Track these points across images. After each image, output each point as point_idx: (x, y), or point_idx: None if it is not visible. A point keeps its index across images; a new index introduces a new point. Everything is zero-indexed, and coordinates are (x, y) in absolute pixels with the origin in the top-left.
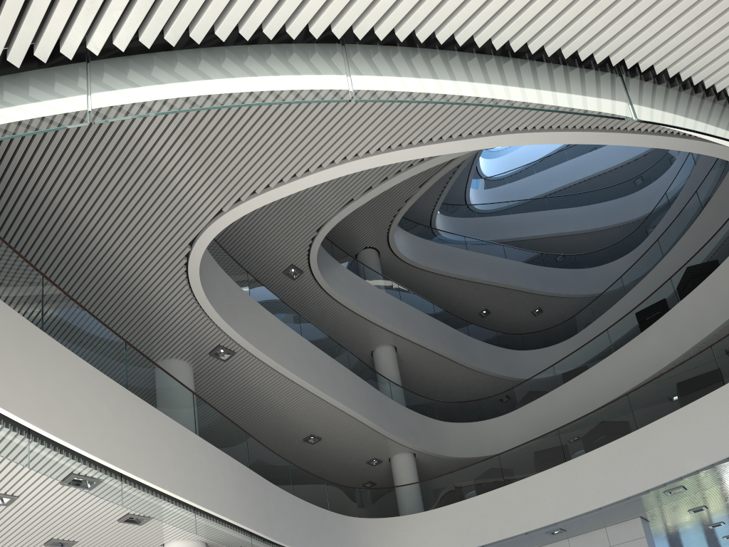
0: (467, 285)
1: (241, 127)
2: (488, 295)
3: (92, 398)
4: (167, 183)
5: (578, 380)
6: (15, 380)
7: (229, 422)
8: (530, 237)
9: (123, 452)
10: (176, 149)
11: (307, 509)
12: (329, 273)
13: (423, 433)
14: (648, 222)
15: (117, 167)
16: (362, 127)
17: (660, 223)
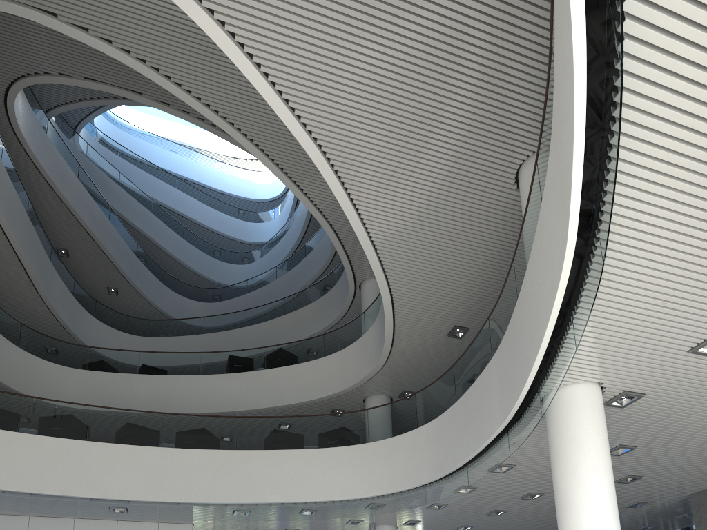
0: (64, 213)
1: None
2: (78, 240)
3: None
4: None
5: (161, 379)
6: None
7: None
8: (129, 222)
9: None
10: None
11: None
12: None
13: None
14: (226, 291)
15: None
16: None
17: (236, 299)
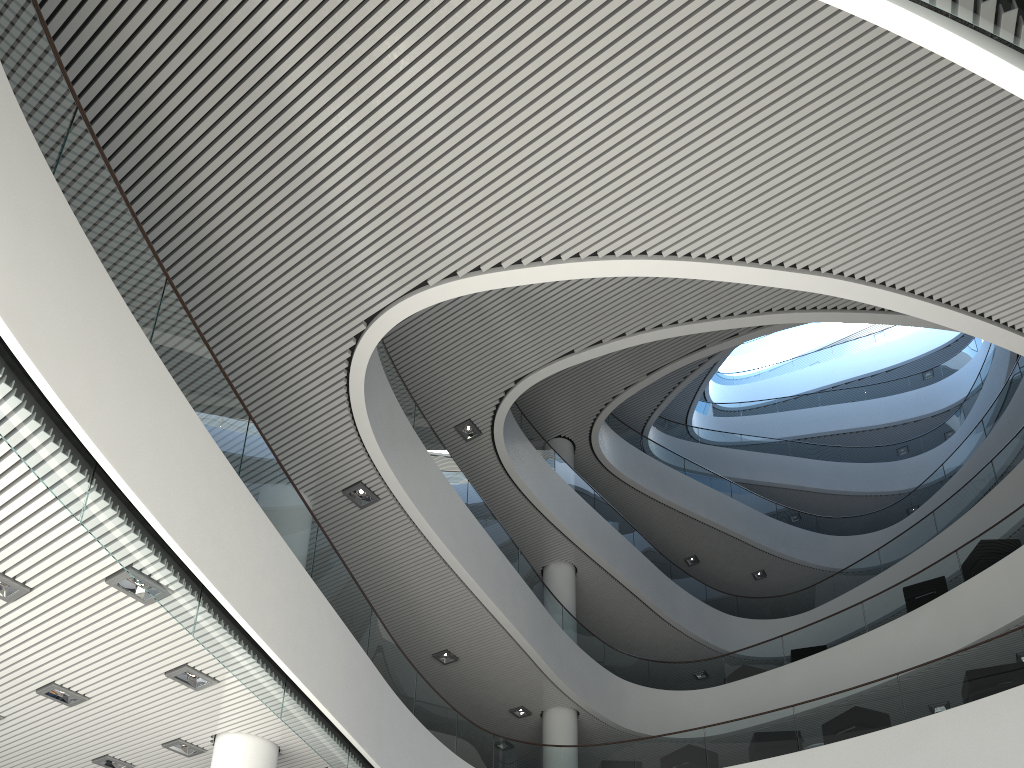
0: (678, 518)
1: (489, 171)
2: (701, 538)
3: (192, 465)
4: (365, 222)
5: (814, 660)
6: (98, 387)
7: (354, 584)
8: (763, 483)
9: (215, 557)
10: (392, 177)
11: (428, 742)
12: (513, 446)
13: (595, 687)
14: (916, 496)
15: (303, 180)
16: (648, 216)
17: (931, 499)
